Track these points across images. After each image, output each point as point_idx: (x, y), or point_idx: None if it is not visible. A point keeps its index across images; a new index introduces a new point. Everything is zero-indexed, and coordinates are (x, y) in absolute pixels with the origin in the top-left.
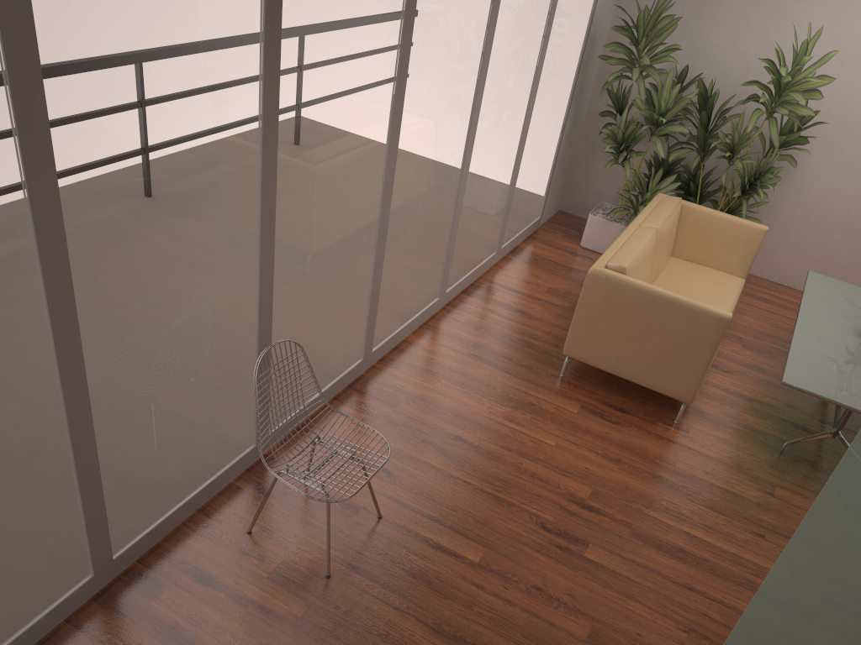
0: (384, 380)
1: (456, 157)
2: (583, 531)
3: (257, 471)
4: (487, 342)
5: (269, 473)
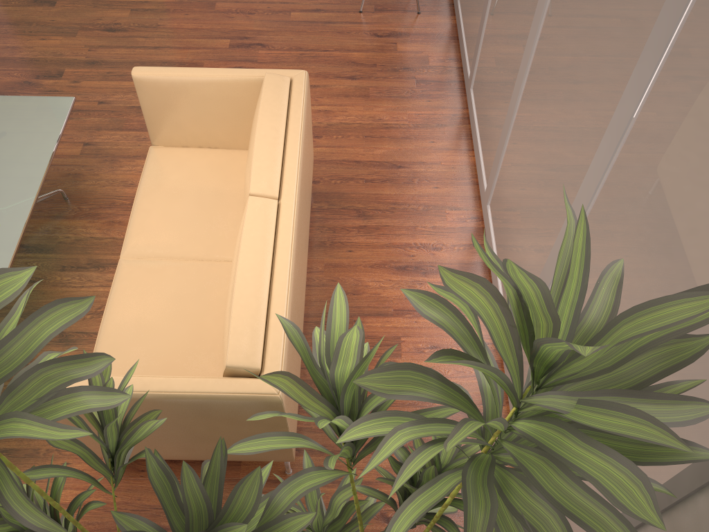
0: (446, 100)
1: (531, 1)
2: (235, 53)
3: (447, 6)
4: (403, 192)
5: (440, 8)
